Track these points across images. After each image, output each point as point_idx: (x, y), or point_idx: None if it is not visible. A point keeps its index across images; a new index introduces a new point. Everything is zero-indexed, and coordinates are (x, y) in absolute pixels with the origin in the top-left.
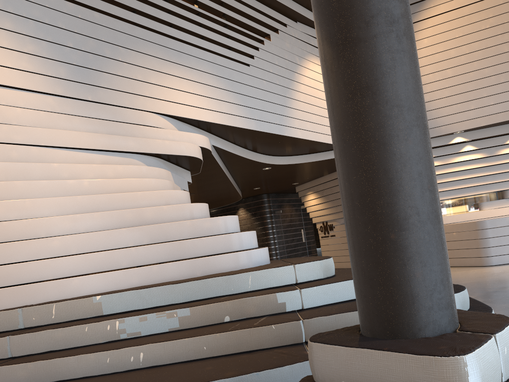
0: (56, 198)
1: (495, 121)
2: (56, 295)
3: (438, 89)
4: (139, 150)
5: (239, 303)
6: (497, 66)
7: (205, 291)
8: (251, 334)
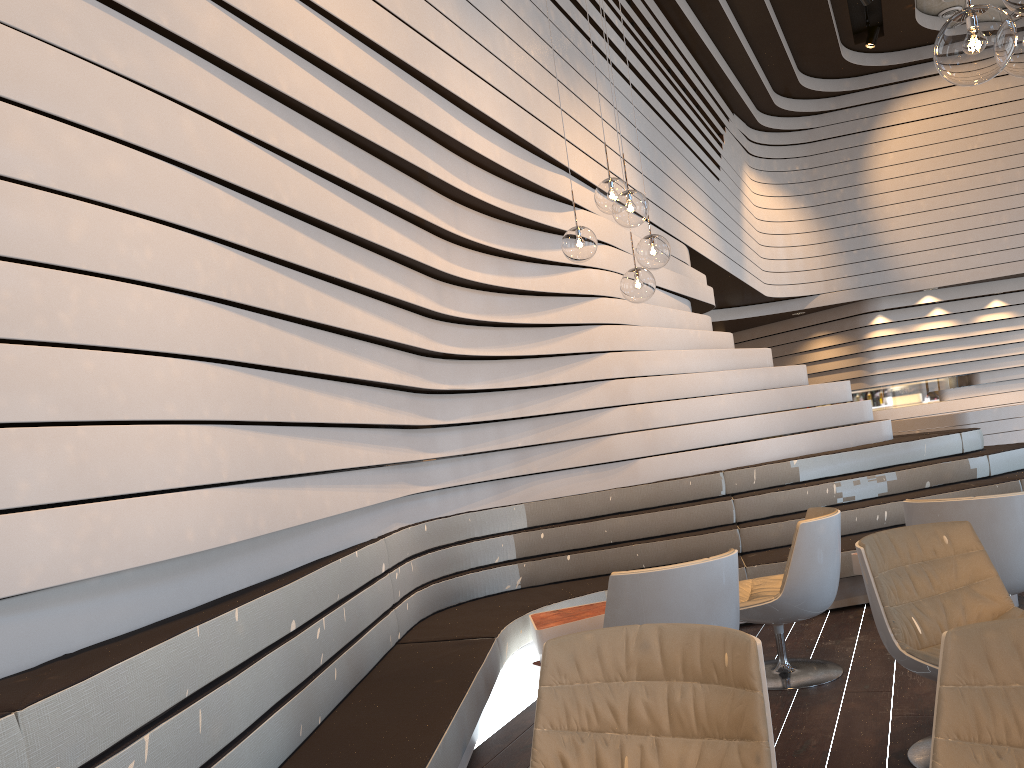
0: (699, 351)
1: (982, 276)
2: (741, 460)
3: (907, 226)
4: (693, 296)
5: (937, 468)
6: (986, 202)
7: (887, 458)
8: (979, 492)
